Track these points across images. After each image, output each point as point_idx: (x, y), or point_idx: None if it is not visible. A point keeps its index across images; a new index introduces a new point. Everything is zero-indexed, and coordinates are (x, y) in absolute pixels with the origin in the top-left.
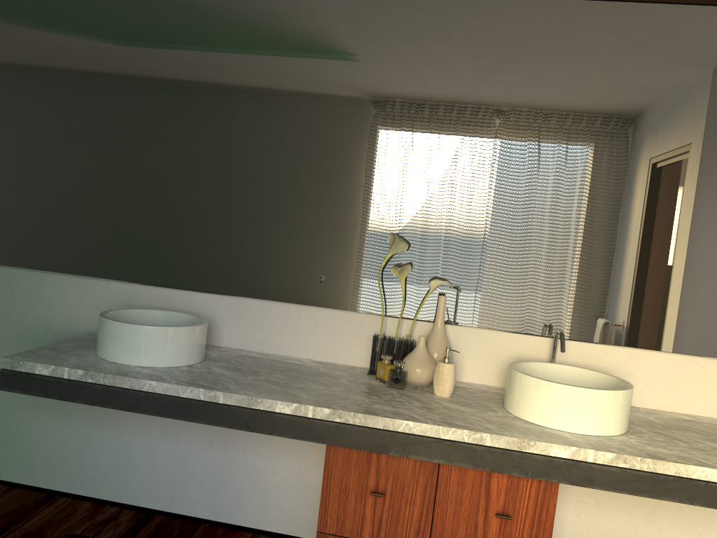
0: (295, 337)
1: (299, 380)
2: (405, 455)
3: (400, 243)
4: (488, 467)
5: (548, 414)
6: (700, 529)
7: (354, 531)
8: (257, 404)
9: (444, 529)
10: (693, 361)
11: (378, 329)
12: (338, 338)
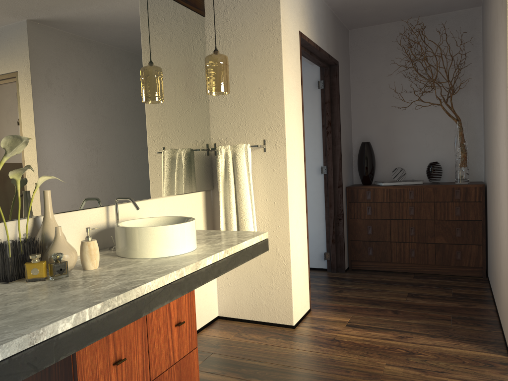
0: None
1: None
2: (151, 310)
3: (20, 145)
4: (187, 290)
5: (177, 246)
6: None
7: None
8: (40, 337)
9: (155, 357)
10: (163, 200)
11: None
12: None
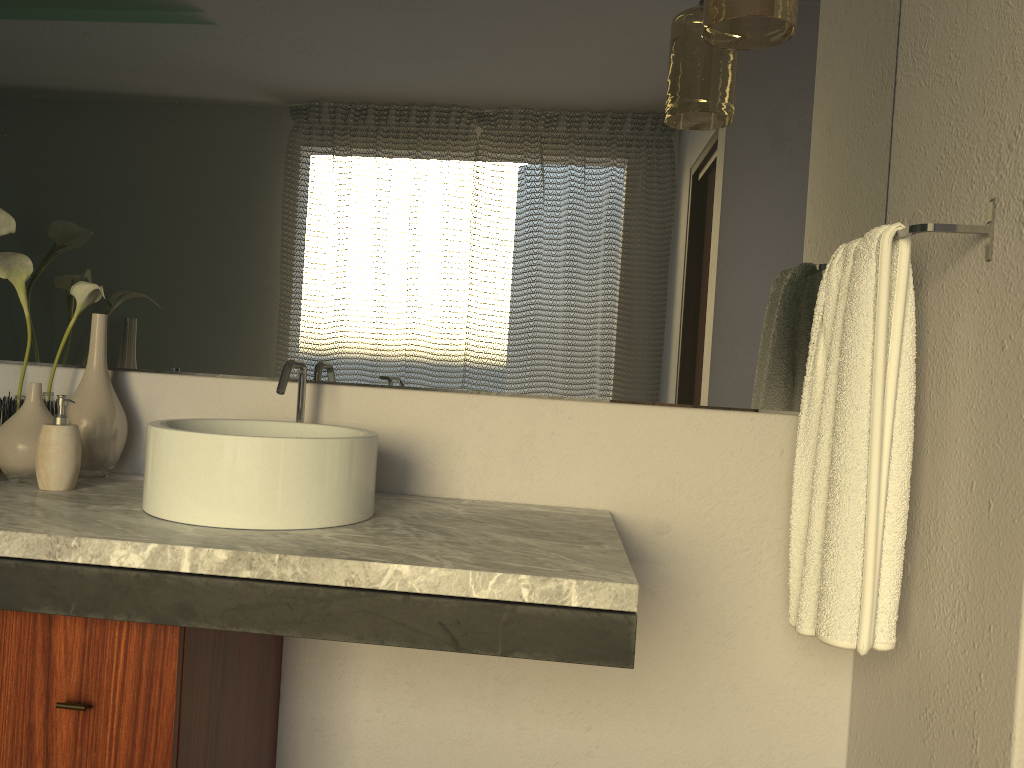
0: None
1: None
2: None
3: None
4: None
5: (173, 494)
6: (589, 718)
7: None
8: None
9: None
10: (555, 407)
11: (12, 390)
12: None
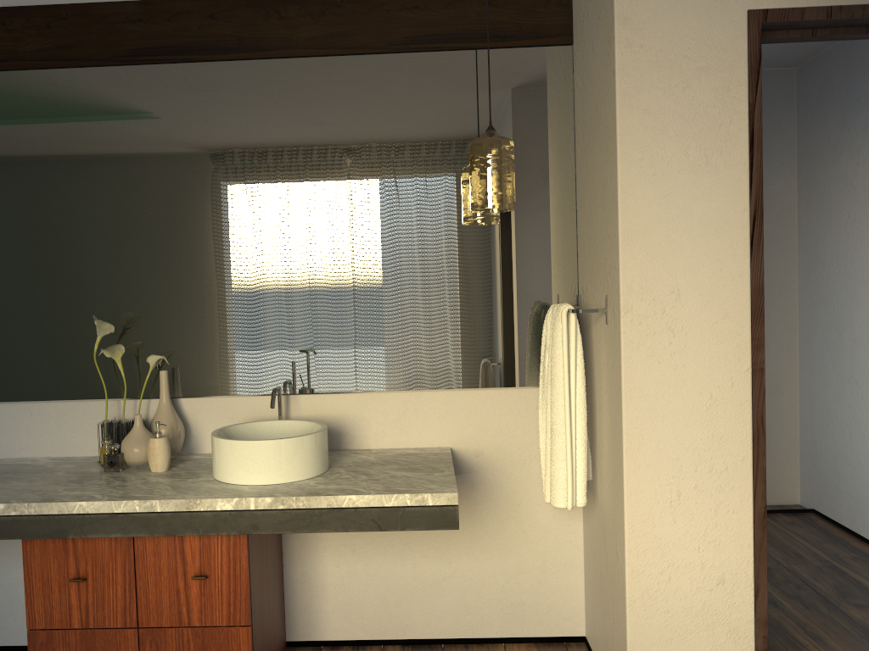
0: (30, 436)
1: (6, 480)
2: (84, 535)
3: (104, 324)
4: (163, 532)
5: (233, 471)
6: (450, 557)
7: (64, 621)
8: None
9: (149, 601)
10: (416, 395)
11: (113, 414)
12: (74, 430)
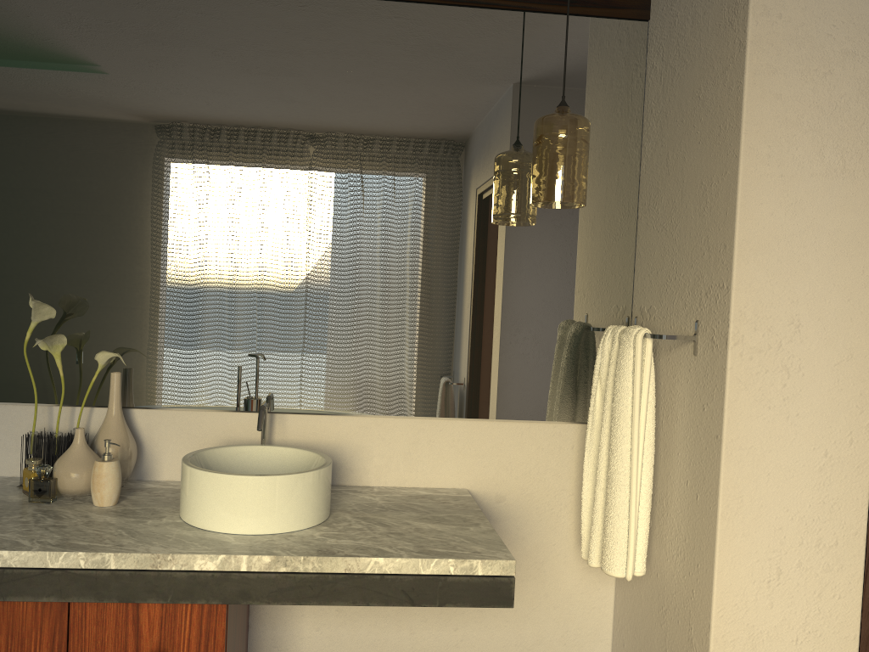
0: None
1: None
2: (2, 598)
3: (42, 307)
4: (116, 597)
5: (214, 514)
6: (456, 622)
7: None
8: None
9: None
10: (431, 424)
11: (42, 424)
12: None
